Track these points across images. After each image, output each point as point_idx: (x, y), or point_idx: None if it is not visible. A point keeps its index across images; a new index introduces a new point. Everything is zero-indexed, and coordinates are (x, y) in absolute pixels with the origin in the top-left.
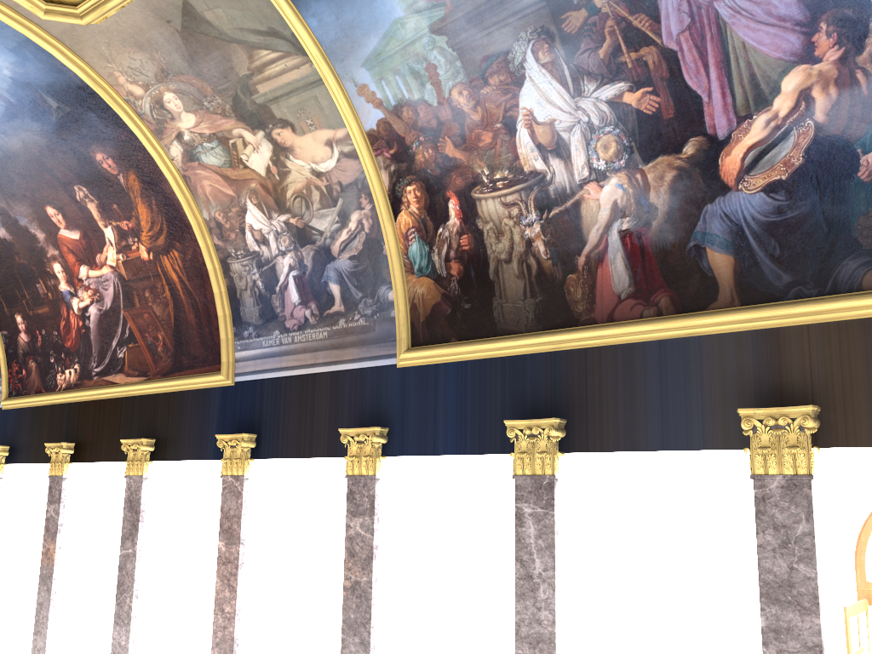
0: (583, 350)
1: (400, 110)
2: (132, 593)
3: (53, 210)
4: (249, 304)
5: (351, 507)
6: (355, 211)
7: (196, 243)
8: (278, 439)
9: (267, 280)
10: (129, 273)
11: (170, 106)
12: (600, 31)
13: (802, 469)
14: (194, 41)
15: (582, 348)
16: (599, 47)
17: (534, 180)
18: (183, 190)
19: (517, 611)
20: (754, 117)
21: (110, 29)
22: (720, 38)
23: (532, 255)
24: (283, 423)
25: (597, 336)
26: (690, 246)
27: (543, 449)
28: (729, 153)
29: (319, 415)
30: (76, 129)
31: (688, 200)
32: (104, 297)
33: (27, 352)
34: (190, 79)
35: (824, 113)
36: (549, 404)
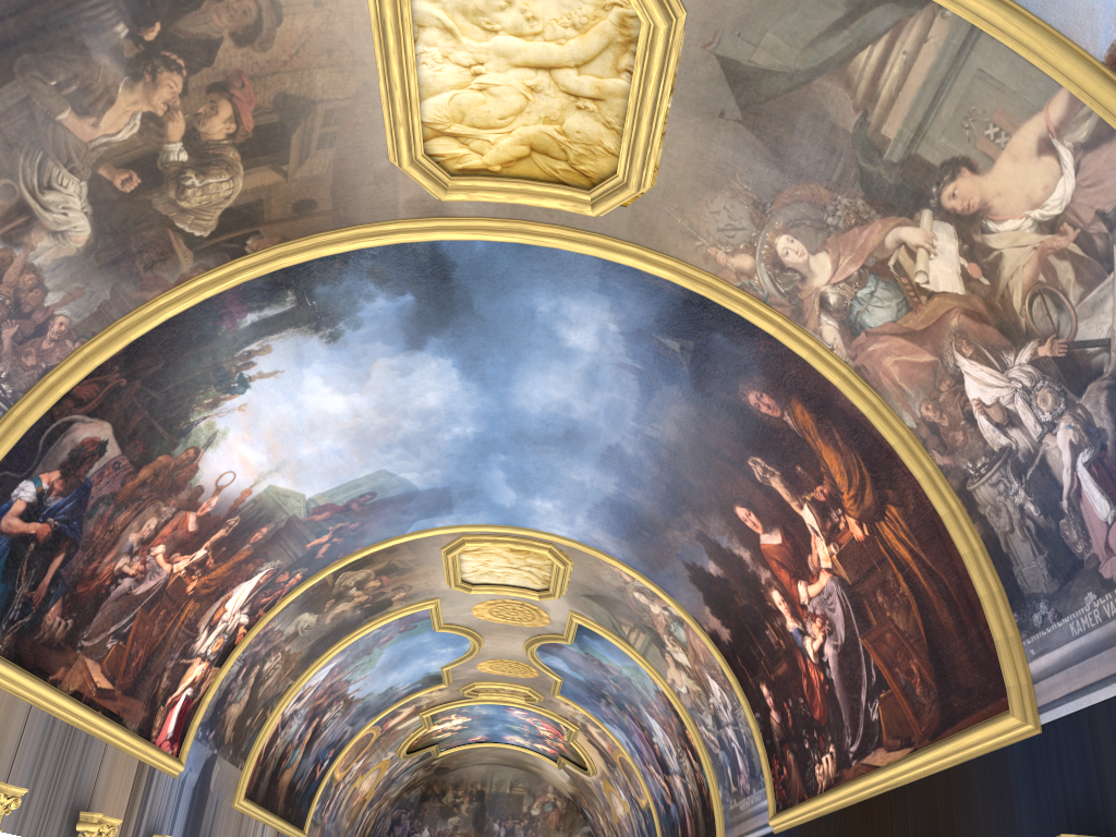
0: None
1: None
2: None
3: (742, 510)
4: (1025, 557)
5: None
6: None
7: (912, 478)
8: None
9: (1041, 495)
10: (849, 572)
11: (791, 260)
12: None
13: None
14: (766, 121)
15: None
16: None
17: None
18: (862, 392)
19: None
20: None
21: (669, 183)
22: None
23: None
24: None
25: None
26: None
27: None
28: None
29: None
30: (711, 369)
31: None
32: (834, 624)
33: (782, 739)
34: (792, 193)
35: None
36: None
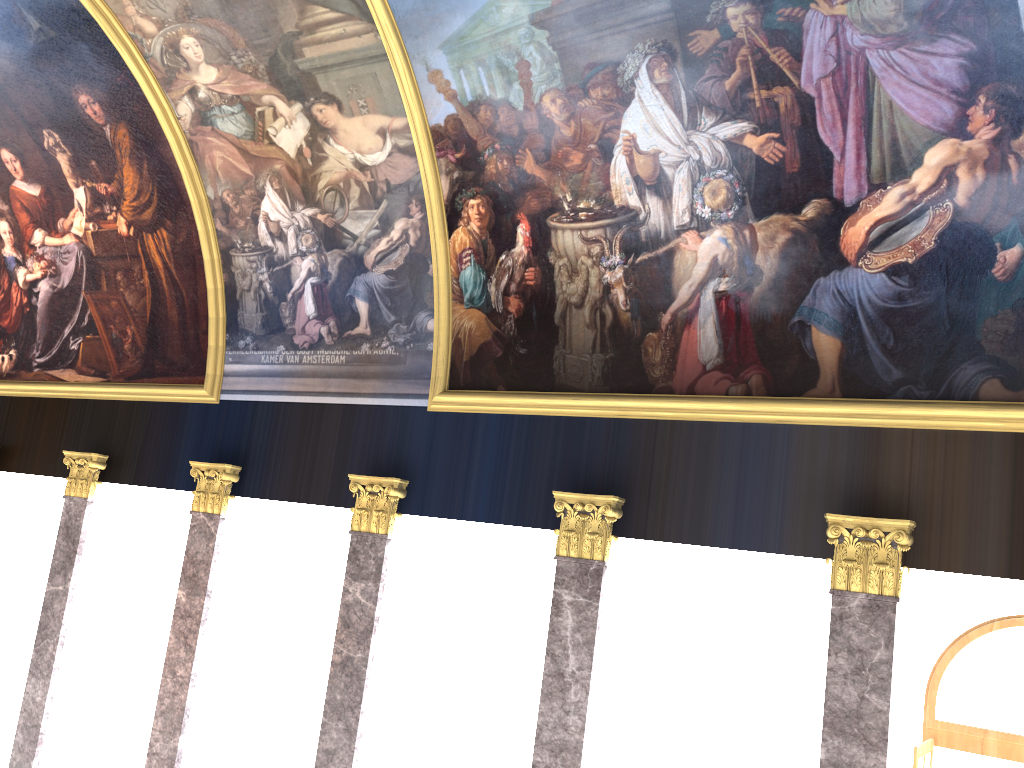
0: (654, 422)
1: (477, 108)
2: (57, 639)
3: (9, 155)
4: (250, 309)
5: (352, 568)
6: (401, 218)
7: (192, 225)
8: (267, 476)
9: (278, 283)
10: (98, 248)
11: (188, 54)
12: (731, 59)
13: (888, 590)
14: None
15: (652, 419)
16: (727, 77)
17: (624, 216)
18: (186, 158)
19: (540, 713)
20: (889, 188)
21: None
22: (866, 92)
23: (609, 303)
24: (276, 458)
25: (673, 408)
26: (793, 321)
27: (595, 529)
28: (853, 224)
29: (323, 455)
30: (58, 59)
31: (799, 269)
32: (61, 272)
33: None
34: (219, 25)
35: (966, 197)
36: (606, 478)
